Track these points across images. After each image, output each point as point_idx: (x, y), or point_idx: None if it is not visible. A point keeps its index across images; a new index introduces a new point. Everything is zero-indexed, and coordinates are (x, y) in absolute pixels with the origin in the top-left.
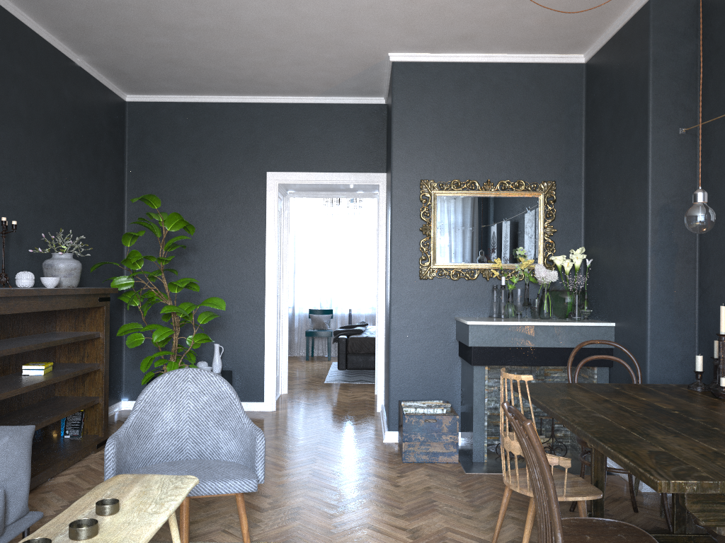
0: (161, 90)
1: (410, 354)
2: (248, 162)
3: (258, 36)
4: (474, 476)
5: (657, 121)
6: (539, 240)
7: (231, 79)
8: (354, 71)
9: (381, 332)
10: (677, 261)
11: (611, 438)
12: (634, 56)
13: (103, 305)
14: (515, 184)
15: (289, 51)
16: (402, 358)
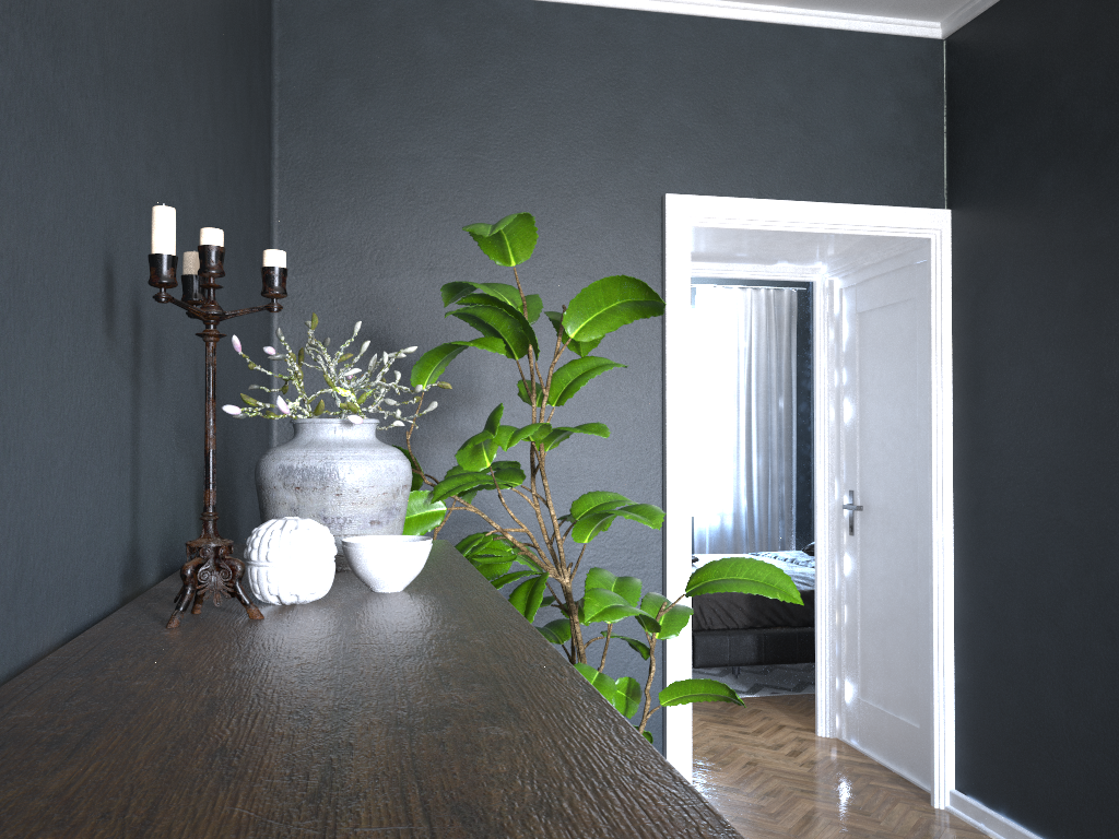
0: None
1: None
2: (614, 166)
3: None
4: None
5: None
6: None
7: None
8: None
9: (947, 608)
10: None
11: None
12: None
13: None
14: None
15: None
16: None
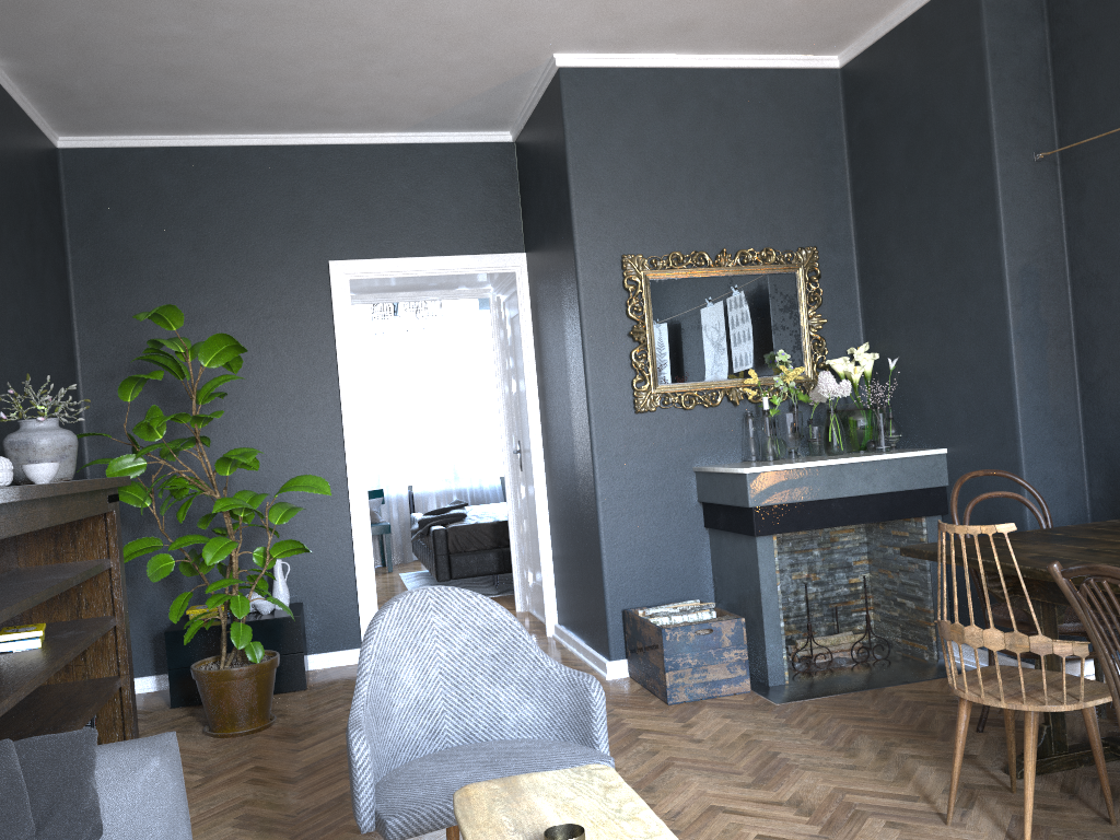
0: (130, 125)
1: (633, 534)
2: (295, 246)
3: (351, 22)
4: (792, 706)
5: (1004, 144)
6: (804, 337)
7: (268, 103)
8: (483, 86)
9: (543, 509)
10: (1049, 346)
11: None
12: (951, 50)
13: (113, 509)
14: (761, 255)
15: (392, 50)
16: (621, 541)
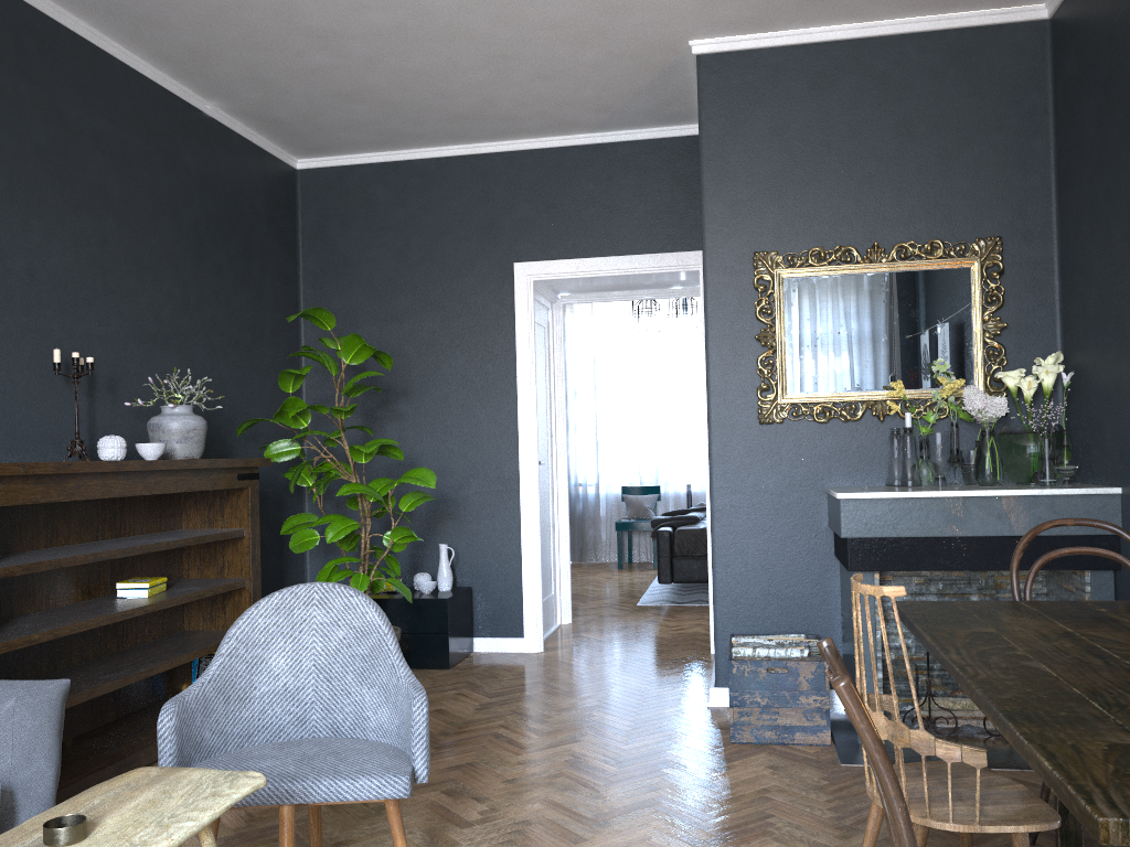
0: (345, 145)
1: (749, 554)
2: (485, 249)
3: (466, 35)
4: (854, 770)
5: None
6: (975, 344)
7: (446, 116)
8: (639, 81)
9: None
10: None
11: (1037, 715)
12: None
13: (247, 486)
14: (924, 248)
15: (523, 56)
16: (734, 561)
